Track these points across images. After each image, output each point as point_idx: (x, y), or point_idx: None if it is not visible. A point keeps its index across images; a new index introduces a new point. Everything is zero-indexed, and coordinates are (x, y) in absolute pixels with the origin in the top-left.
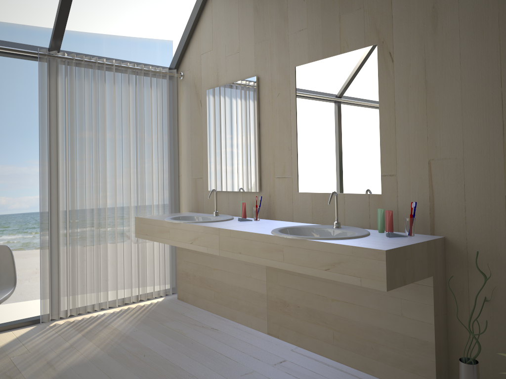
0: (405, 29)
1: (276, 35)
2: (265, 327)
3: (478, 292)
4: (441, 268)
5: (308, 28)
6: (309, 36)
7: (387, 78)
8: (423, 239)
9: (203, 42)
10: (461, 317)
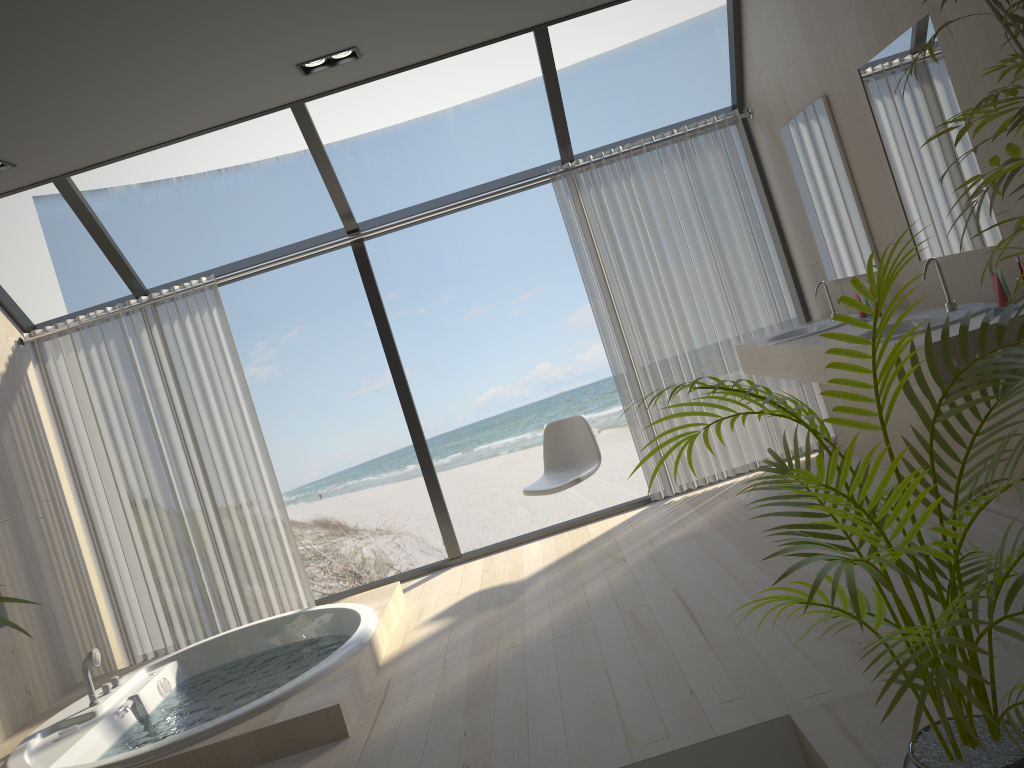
0: None
1: (823, 26)
2: None
3: None
4: None
5: (852, 6)
6: (856, 18)
7: (954, 63)
8: None
9: (755, 56)
10: None
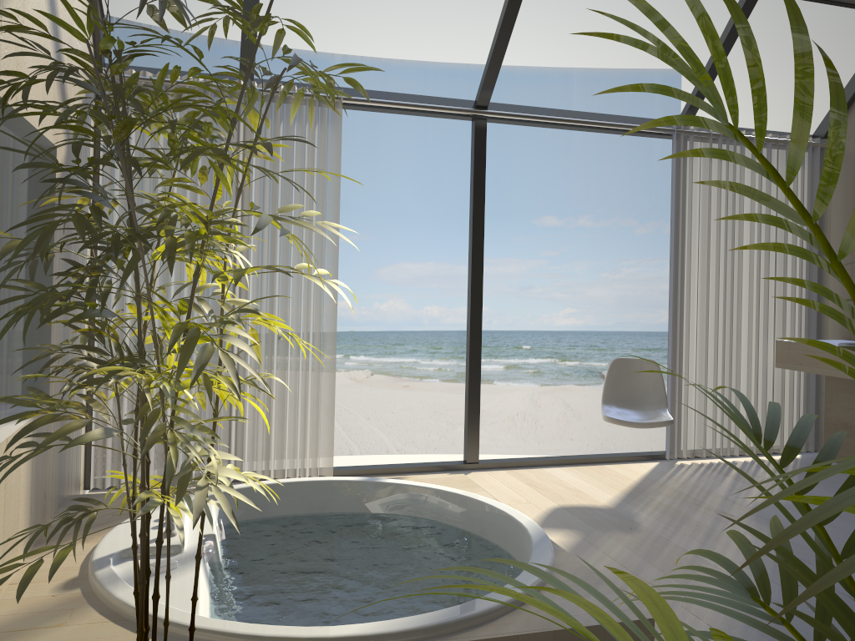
0: None
1: None
2: None
3: None
4: None
5: None
6: None
7: None
8: None
9: None
10: None
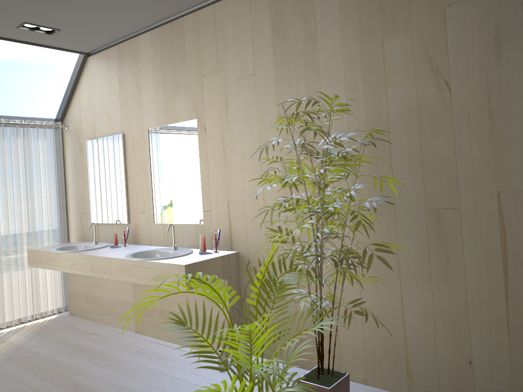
0: (212, 111)
1: (134, 103)
2: (134, 327)
3: (246, 286)
4: (234, 273)
5: (155, 101)
6: (156, 107)
7: (203, 144)
8: (221, 254)
9: (82, 100)
10: (248, 303)
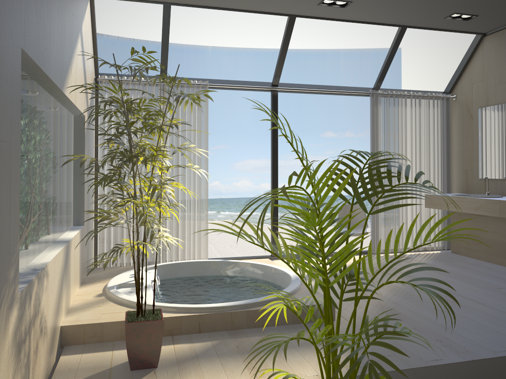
0: None
1: None
2: None
3: None
4: None
5: None
6: None
7: None
8: None
9: (474, 74)
10: None
